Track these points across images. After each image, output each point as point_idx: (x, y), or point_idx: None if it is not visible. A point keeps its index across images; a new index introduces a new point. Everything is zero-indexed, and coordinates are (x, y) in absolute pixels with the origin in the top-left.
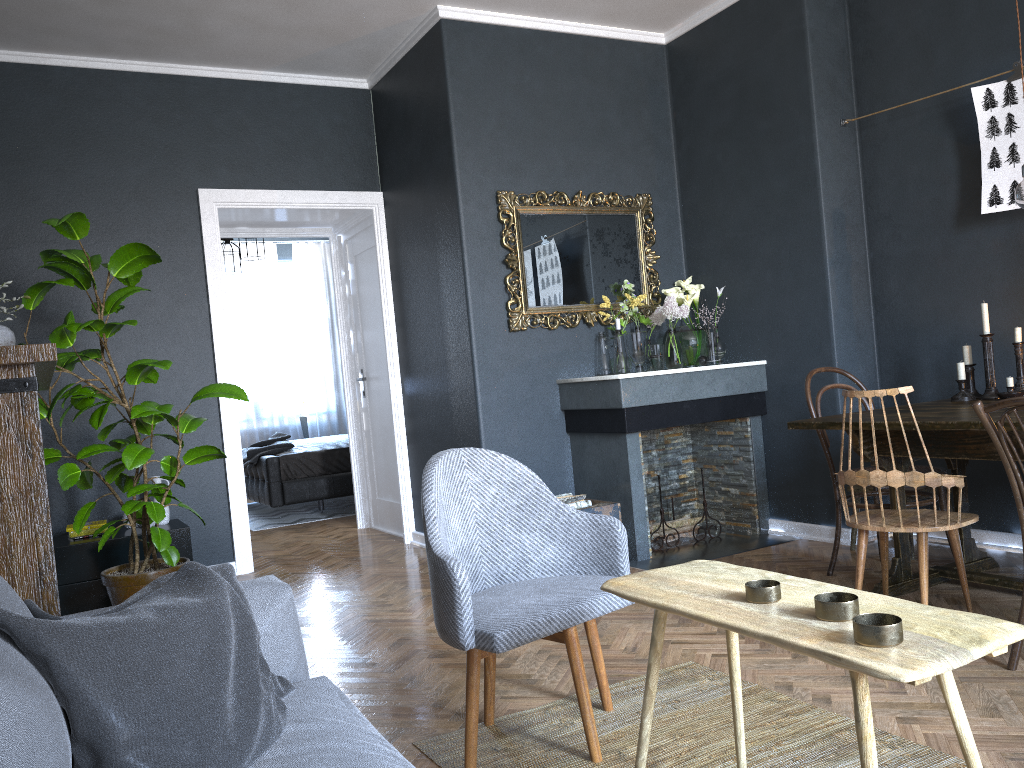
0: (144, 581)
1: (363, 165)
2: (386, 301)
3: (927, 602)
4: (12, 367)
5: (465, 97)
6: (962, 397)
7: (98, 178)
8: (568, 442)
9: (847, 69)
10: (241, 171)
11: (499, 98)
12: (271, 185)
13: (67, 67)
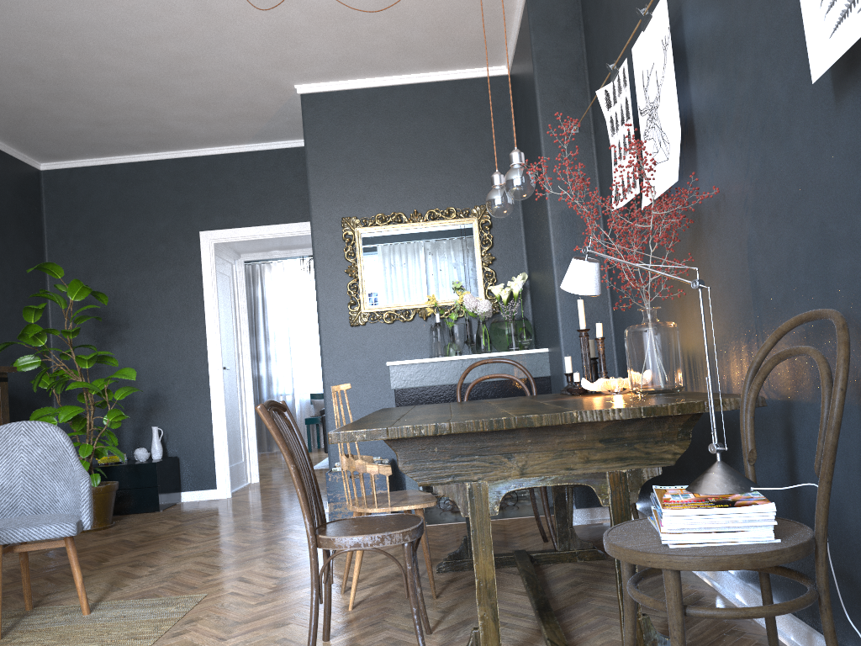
0: None
1: None
2: None
3: (356, 574)
4: None
5: (318, 149)
6: (562, 390)
7: (140, 231)
8: None
9: (582, 79)
10: (230, 216)
11: (347, 145)
12: (251, 223)
13: (125, 163)
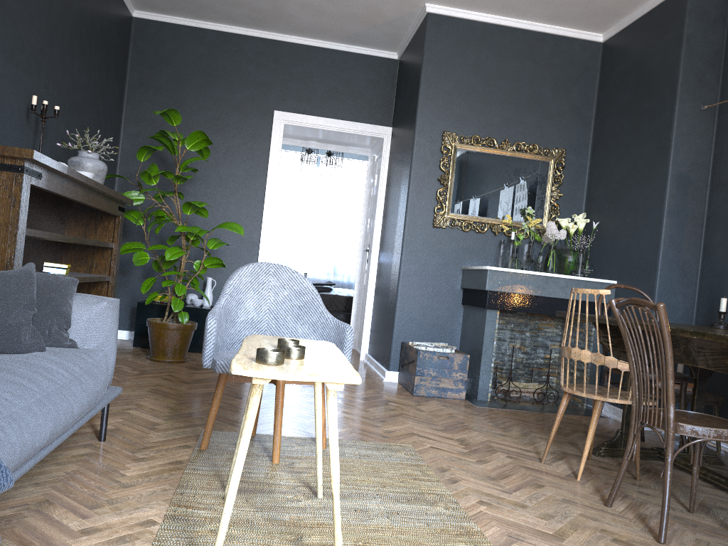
0: (164, 327)
1: (383, 108)
2: (380, 199)
3: (587, 451)
4: (14, 159)
5: (434, 66)
6: (717, 325)
7: (218, 97)
8: (461, 311)
9: (717, 67)
10: (303, 103)
11: (459, 69)
12: (320, 114)
13: (214, 30)
